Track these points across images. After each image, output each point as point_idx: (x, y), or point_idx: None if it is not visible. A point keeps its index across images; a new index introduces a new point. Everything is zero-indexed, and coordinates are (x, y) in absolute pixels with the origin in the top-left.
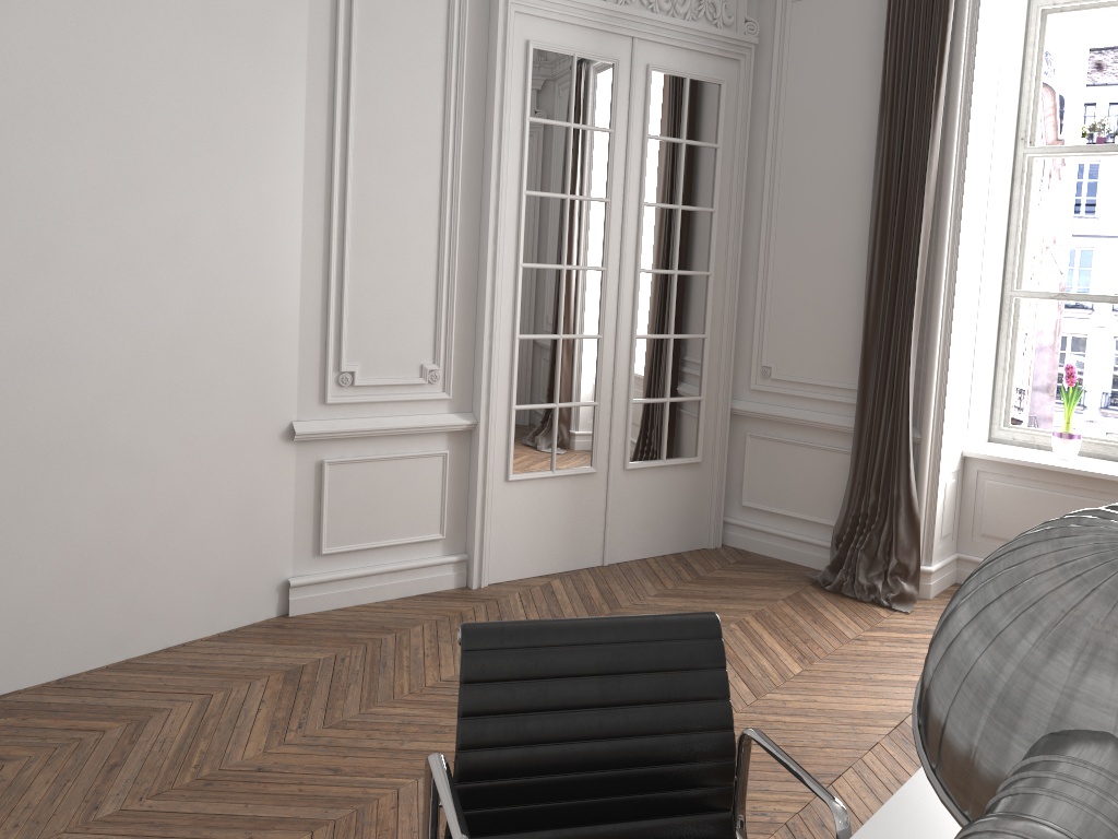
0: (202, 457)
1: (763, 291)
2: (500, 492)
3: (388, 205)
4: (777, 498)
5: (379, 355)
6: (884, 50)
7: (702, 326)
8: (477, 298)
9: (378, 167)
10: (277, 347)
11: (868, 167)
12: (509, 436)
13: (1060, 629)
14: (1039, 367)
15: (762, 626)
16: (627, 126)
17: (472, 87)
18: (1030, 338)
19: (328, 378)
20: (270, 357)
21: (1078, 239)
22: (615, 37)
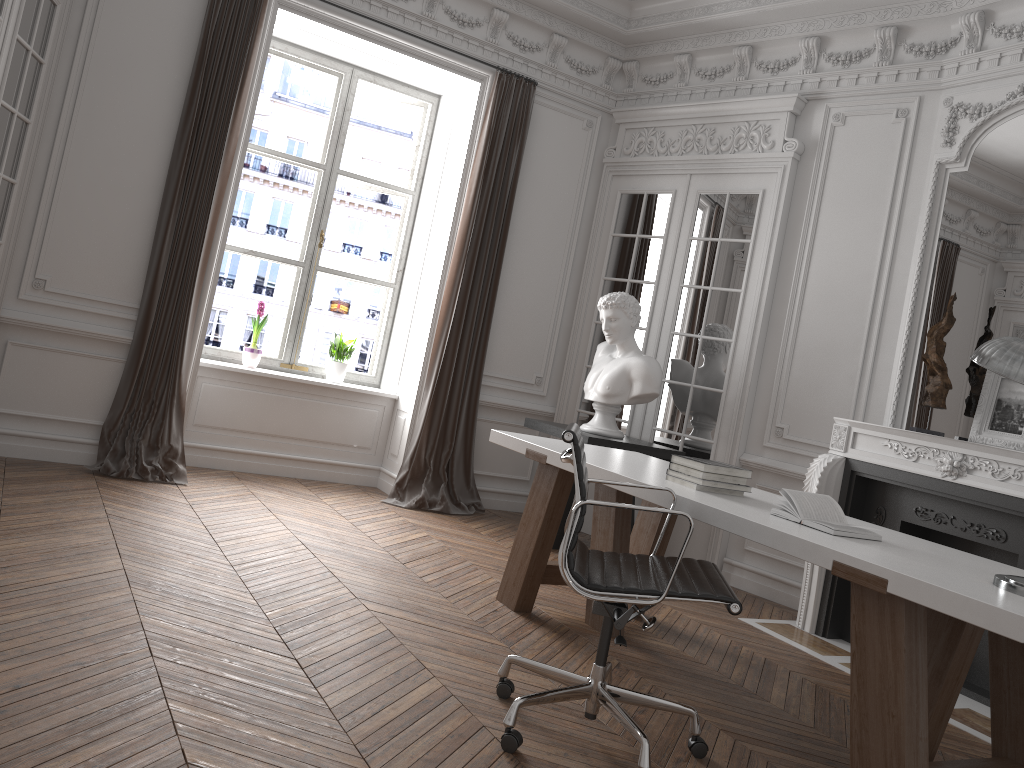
0: None
1: (46, 207)
2: None
3: None
4: (37, 403)
5: None
6: (203, 40)
7: (1, 232)
8: None
9: None
10: None
11: (169, 126)
12: None
13: None
14: None
15: (126, 506)
16: (8, 19)
17: None
18: None
19: None
20: None
21: None
22: None
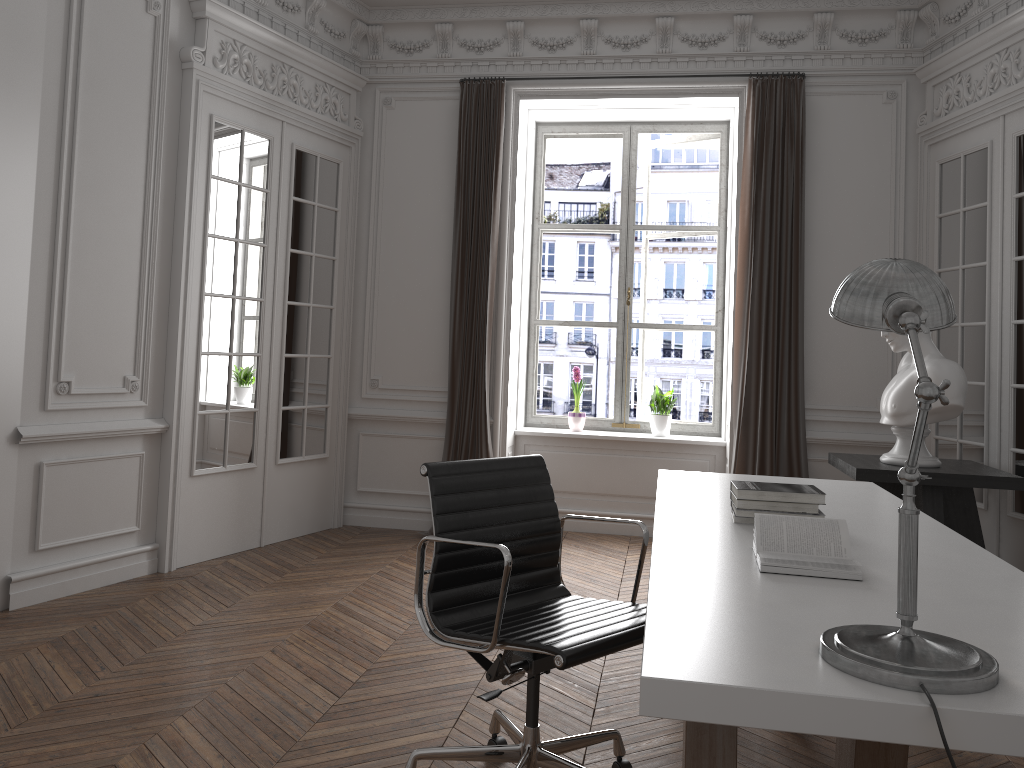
0: None
1: (370, 321)
2: (186, 486)
3: (101, 238)
4: (387, 481)
5: (91, 367)
6: (458, 150)
7: (328, 348)
8: (169, 320)
9: (94, 205)
10: (8, 358)
11: (448, 231)
12: (193, 437)
13: (883, 276)
14: None
15: (408, 564)
16: (278, 188)
17: (168, 146)
18: None
19: (49, 387)
20: (2, 367)
21: (544, 295)
22: (271, 120)
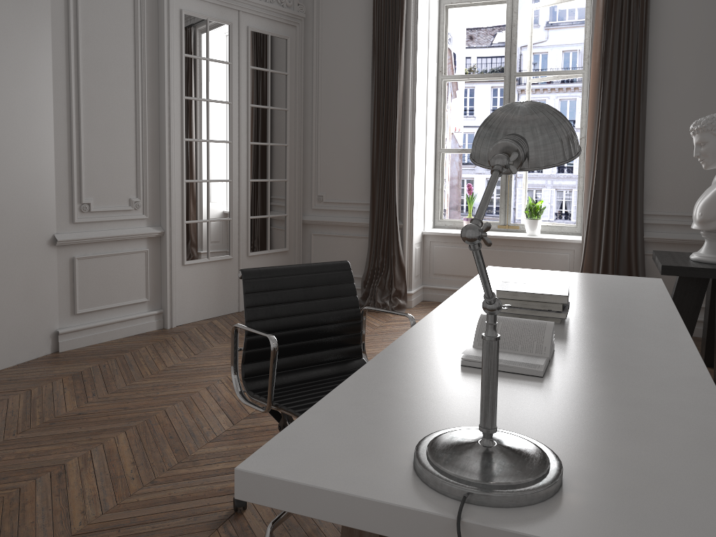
0: (1, 256)
1: (316, 154)
2: (180, 271)
3: (104, 104)
4: None
5: (104, 193)
6: (373, 23)
7: (285, 174)
8: (160, 159)
9: (97, 81)
10: (43, 189)
11: (368, 85)
12: (183, 239)
13: (503, 119)
14: (452, 197)
15: None
16: (238, 61)
17: (150, 35)
18: (446, 181)
19: (74, 207)
20: (39, 195)
21: (466, 128)
22: (229, 10)
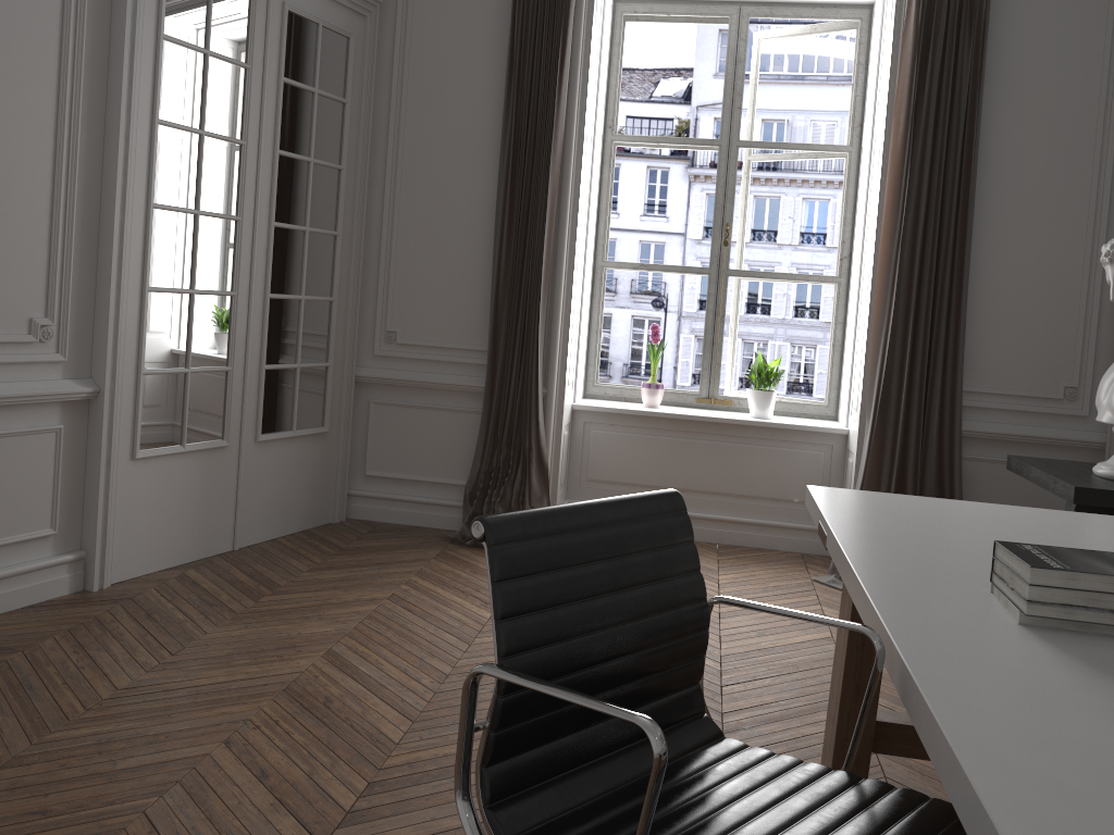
0: None
1: (387, 255)
2: (125, 472)
3: None
4: (404, 464)
5: None
6: (512, 27)
7: (330, 288)
8: (99, 241)
9: None
10: None
11: (494, 137)
12: (137, 406)
13: None
14: None
15: (431, 583)
16: (263, 64)
17: None
18: None
19: None
20: None
21: None
22: None
